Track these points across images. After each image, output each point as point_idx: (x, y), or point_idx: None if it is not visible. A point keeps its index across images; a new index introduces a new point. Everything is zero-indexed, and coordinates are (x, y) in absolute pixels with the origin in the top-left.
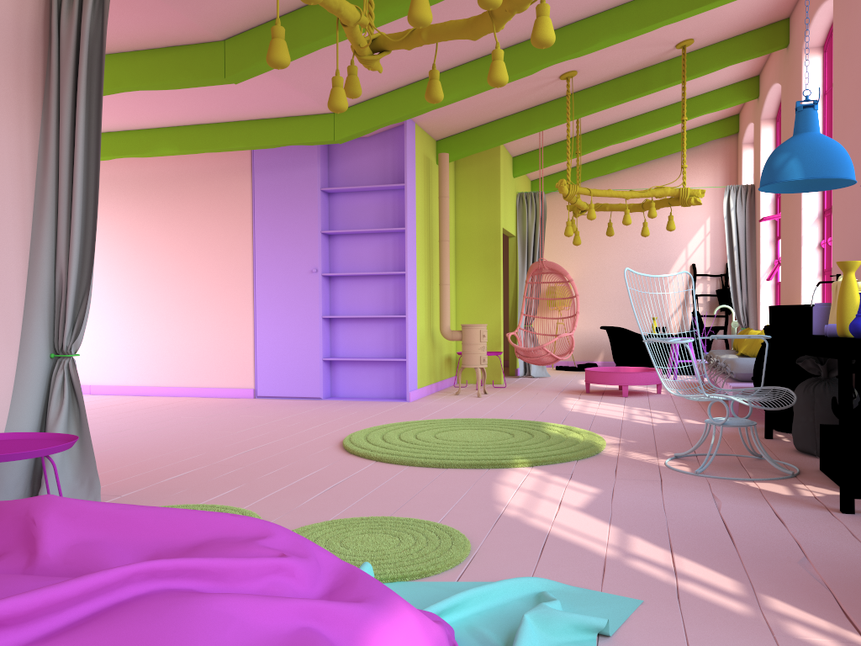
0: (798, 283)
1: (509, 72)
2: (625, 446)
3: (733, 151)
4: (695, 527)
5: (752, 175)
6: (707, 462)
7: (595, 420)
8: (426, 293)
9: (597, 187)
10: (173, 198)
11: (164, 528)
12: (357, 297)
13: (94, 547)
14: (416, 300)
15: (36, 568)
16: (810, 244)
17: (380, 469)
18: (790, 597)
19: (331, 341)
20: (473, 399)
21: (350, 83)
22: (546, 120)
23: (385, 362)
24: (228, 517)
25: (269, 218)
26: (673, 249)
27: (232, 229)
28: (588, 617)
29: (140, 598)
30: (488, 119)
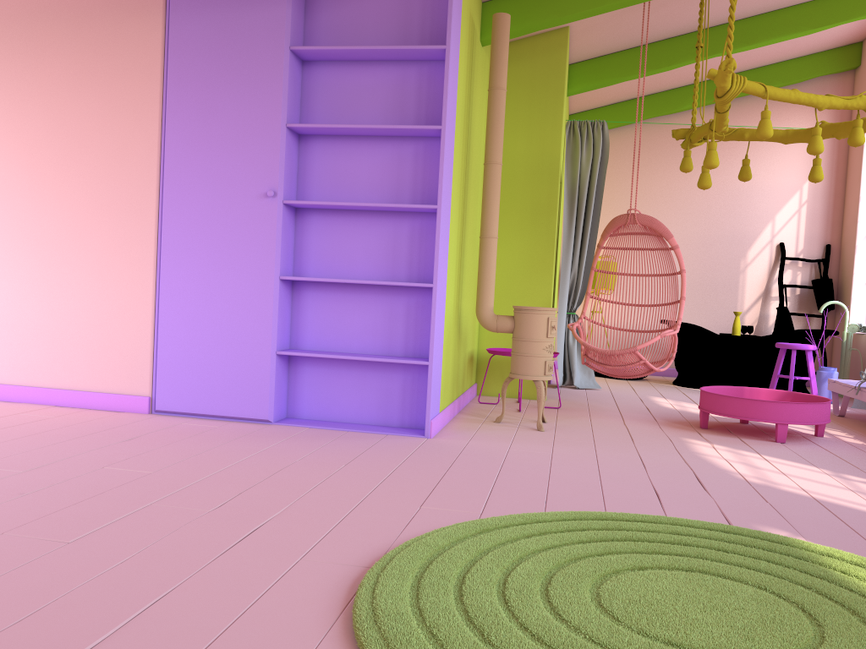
0: None
1: None
2: None
3: (847, 94)
4: None
5: None
6: None
7: (848, 521)
8: (458, 251)
9: (657, 131)
10: (21, 50)
11: None
12: (344, 247)
13: None
14: (447, 260)
15: None
16: None
17: None
18: None
19: (293, 322)
20: (535, 435)
21: None
22: None
23: (387, 363)
24: None
25: (193, 95)
26: (756, 221)
27: (125, 111)
28: None
29: None
30: None
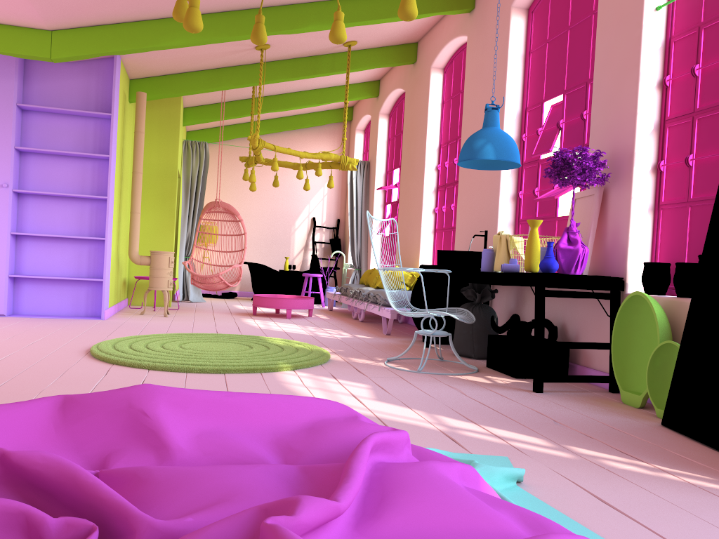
0: (417, 237)
1: (233, 33)
2: (340, 353)
3: (347, 134)
4: (468, 407)
5: (361, 154)
6: (412, 363)
7: (291, 336)
8: (117, 220)
9: (242, 146)
10: None
11: (269, 414)
12: (50, 216)
13: (220, 436)
14: (112, 225)
15: (175, 462)
16: (428, 209)
17: (163, 376)
18: (581, 445)
19: (17, 259)
20: (163, 318)
21: (182, 7)
22: (234, 81)
23: (77, 281)
24: (316, 400)
25: None
26: (300, 204)
27: None
28: (513, 469)
29: (384, 471)
30: (183, 69)
